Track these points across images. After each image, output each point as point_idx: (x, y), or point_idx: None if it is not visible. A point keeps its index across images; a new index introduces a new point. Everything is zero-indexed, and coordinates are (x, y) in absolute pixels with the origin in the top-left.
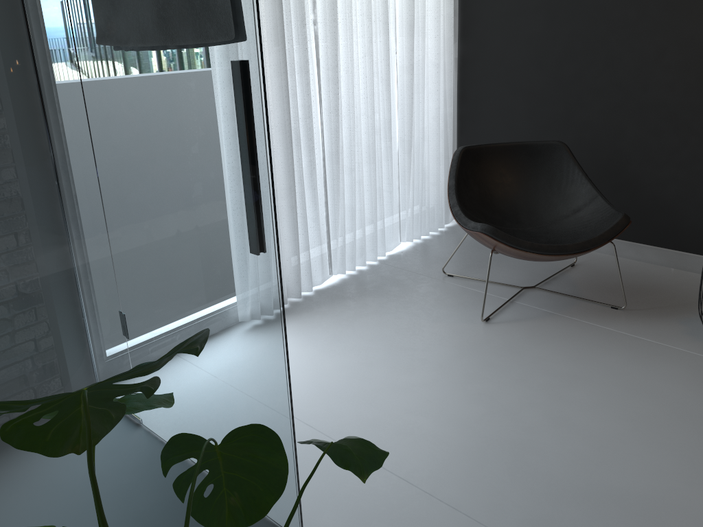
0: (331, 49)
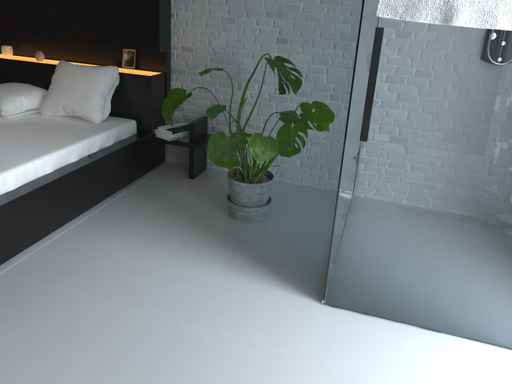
0: None
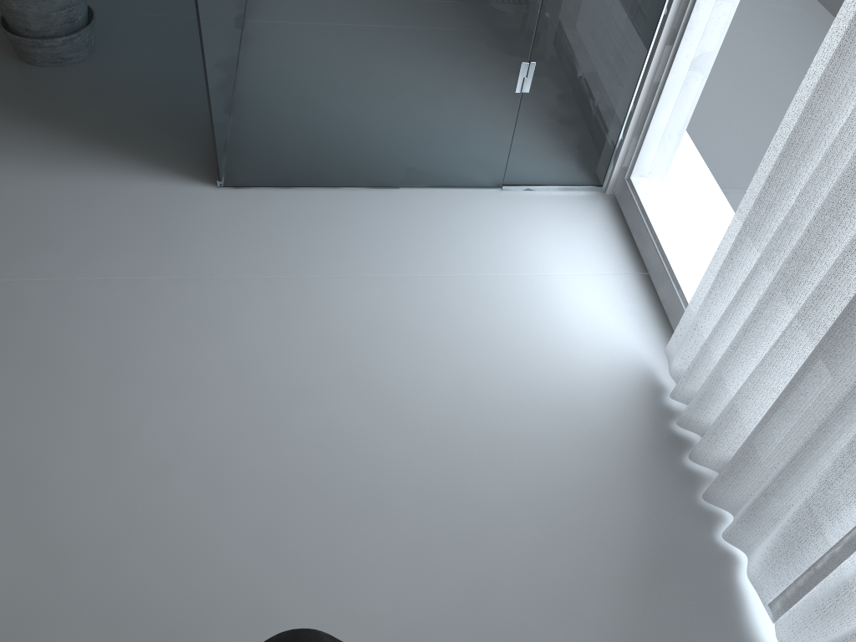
0: None
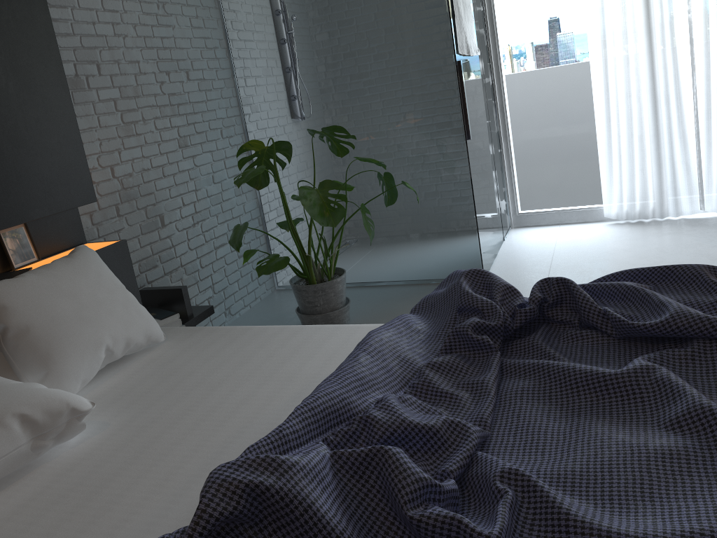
0: (704, 29)
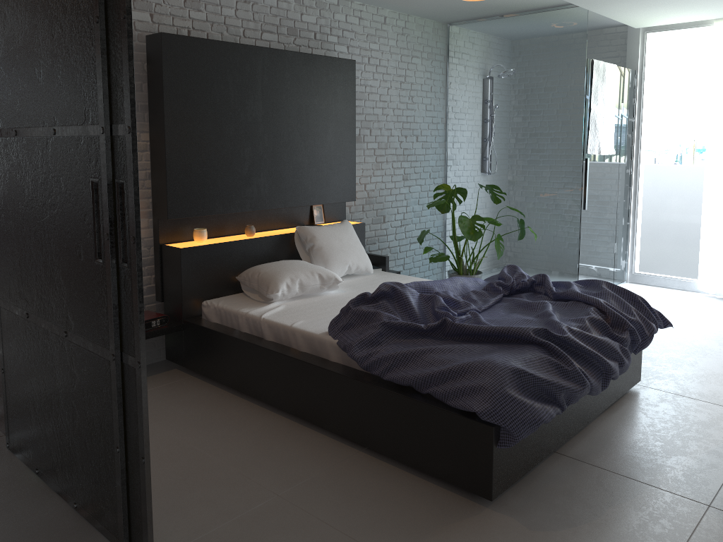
0: None
